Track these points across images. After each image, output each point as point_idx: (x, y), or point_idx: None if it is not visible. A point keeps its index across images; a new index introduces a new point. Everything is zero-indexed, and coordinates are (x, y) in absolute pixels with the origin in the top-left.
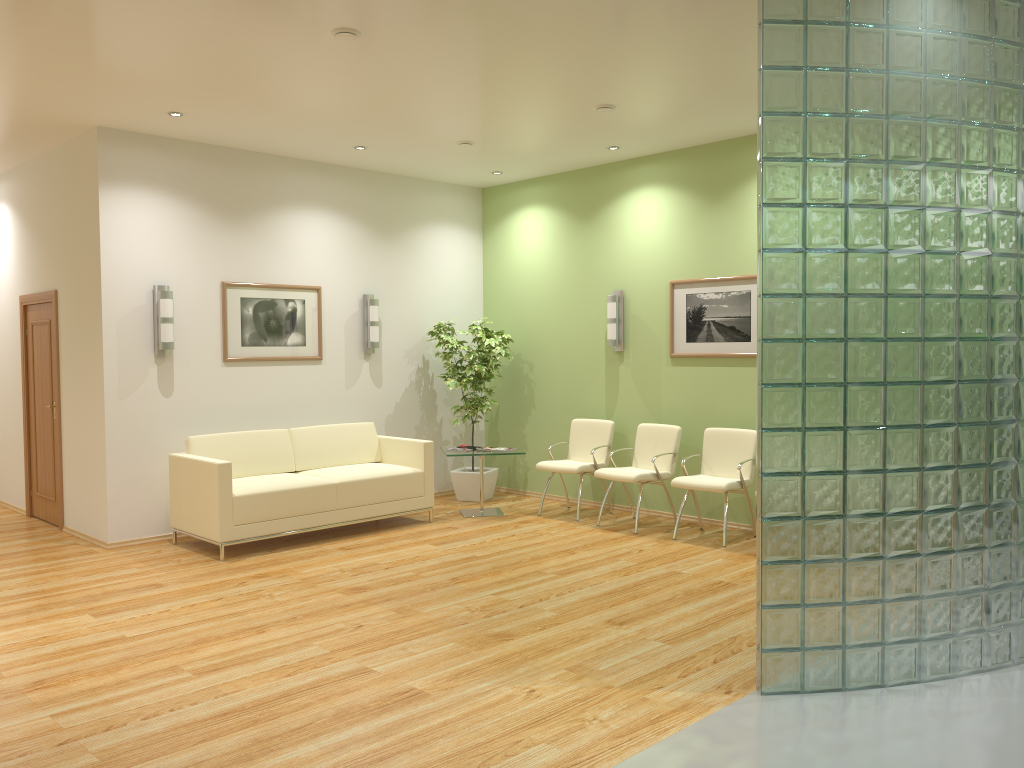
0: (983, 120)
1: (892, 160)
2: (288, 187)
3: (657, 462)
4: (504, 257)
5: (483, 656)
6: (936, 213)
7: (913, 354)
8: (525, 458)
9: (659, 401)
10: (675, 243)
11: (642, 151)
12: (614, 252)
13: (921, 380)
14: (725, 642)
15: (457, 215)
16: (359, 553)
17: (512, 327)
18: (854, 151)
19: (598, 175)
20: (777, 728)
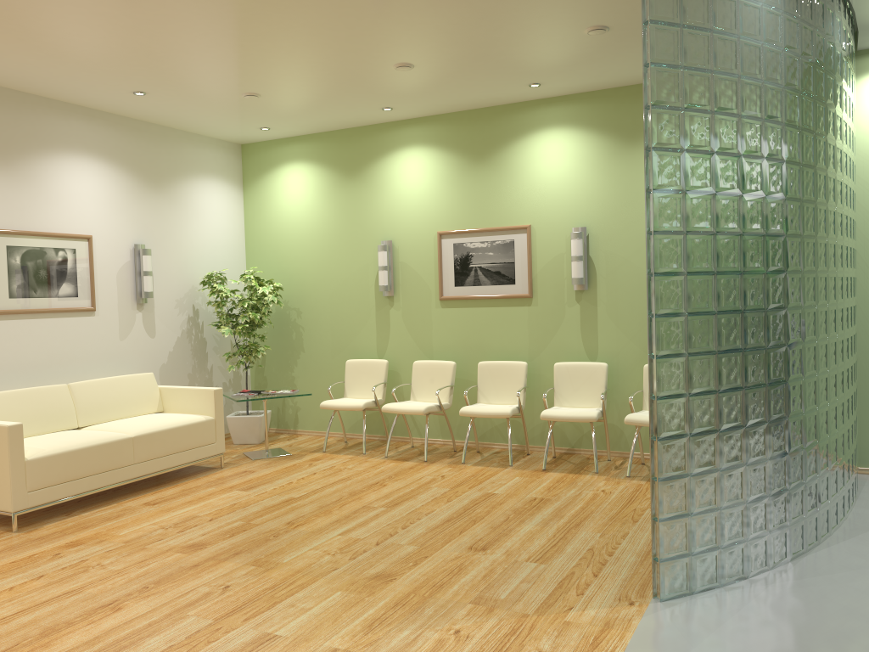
0: (795, 86)
1: (743, 115)
2: (54, 131)
3: (435, 395)
4: (267, 210)
5: (380, 601)
6: (771, 163)
7: (759, 285)
8: (295, 399)
9: (430, 340)
10: (441, 198)
11: (410, 114)
12: (382, 206)
13: (765, 307)
14: (587, 555)
15: (220, 169)
16: (170, 507)
17: (278, 276)
18: (718, 104)
19: (363, 135)
20: (702, 632)
